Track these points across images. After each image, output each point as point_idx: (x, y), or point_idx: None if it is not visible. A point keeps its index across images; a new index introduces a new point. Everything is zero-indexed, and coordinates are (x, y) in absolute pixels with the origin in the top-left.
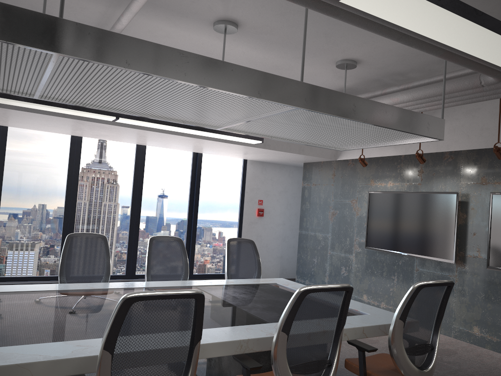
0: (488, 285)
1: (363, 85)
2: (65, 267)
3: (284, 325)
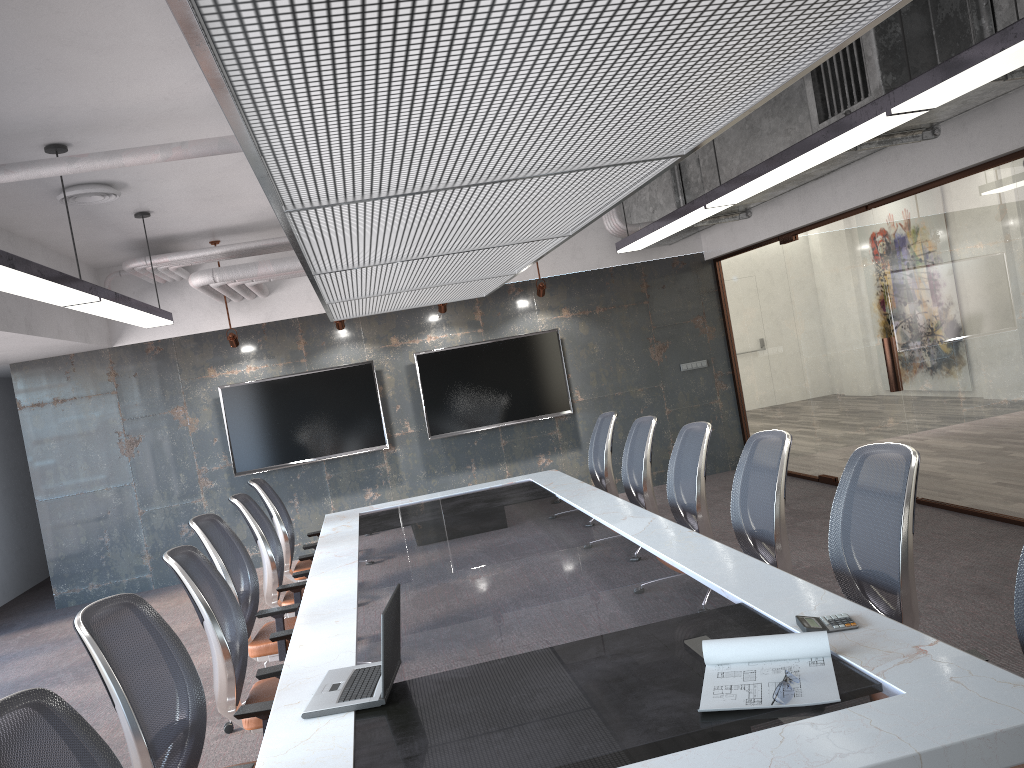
0: (428, 459)
1: (259, 224)
2: (232, 576)
3: (650, 456)
